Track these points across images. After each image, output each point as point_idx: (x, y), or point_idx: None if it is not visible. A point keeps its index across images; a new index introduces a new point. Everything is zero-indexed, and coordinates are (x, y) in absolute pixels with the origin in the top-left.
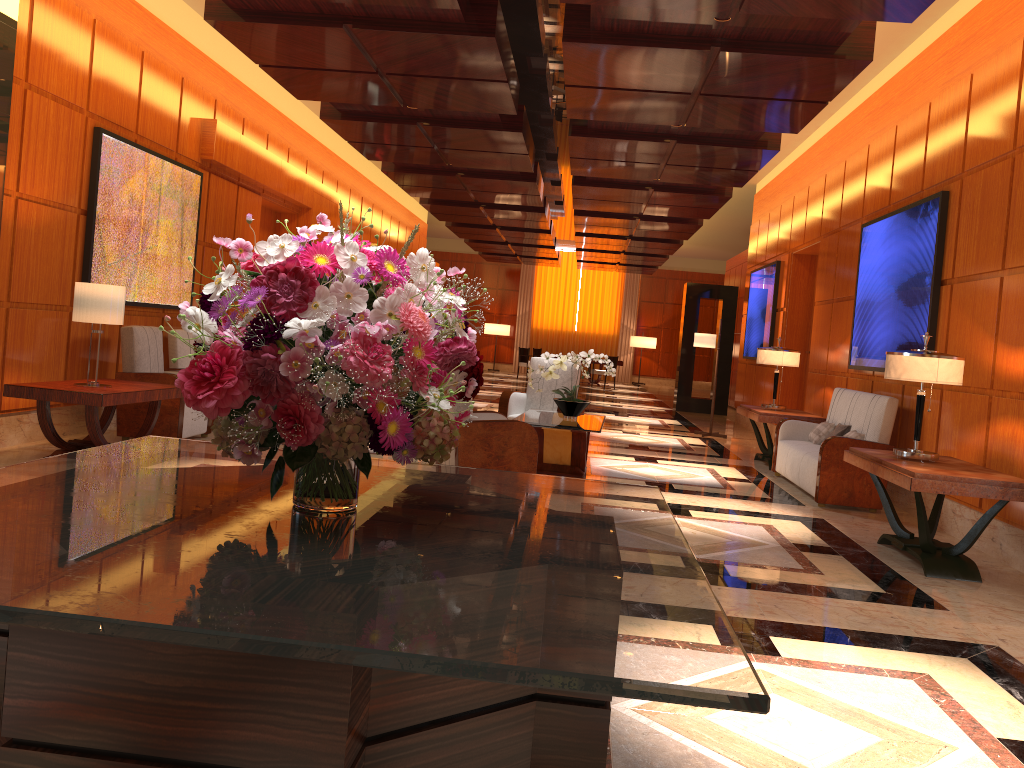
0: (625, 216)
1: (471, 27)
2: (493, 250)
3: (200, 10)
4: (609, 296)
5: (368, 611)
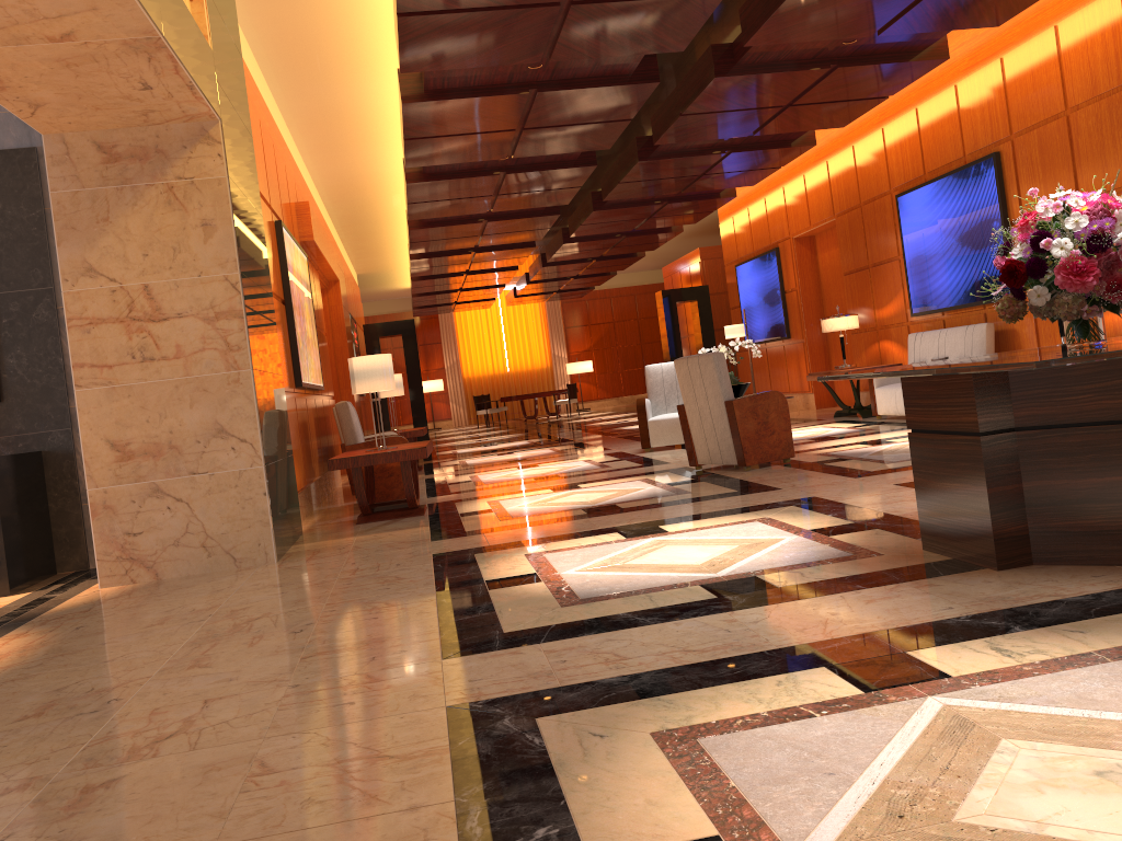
0: (612, 236)
1: (638, 76)
2: (435, 301)
3: (281, 98)
4: (534, 329)
5: None
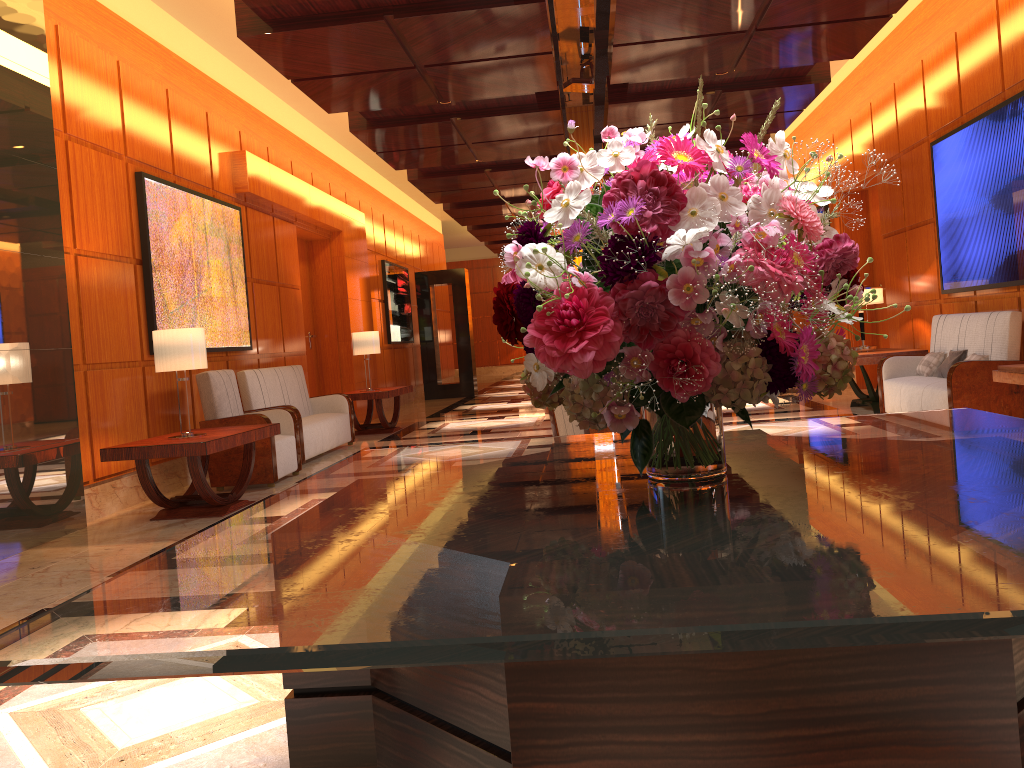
0: None
1: None
2: None
3: (211, 41)
4: None
5: (1021, 563)
